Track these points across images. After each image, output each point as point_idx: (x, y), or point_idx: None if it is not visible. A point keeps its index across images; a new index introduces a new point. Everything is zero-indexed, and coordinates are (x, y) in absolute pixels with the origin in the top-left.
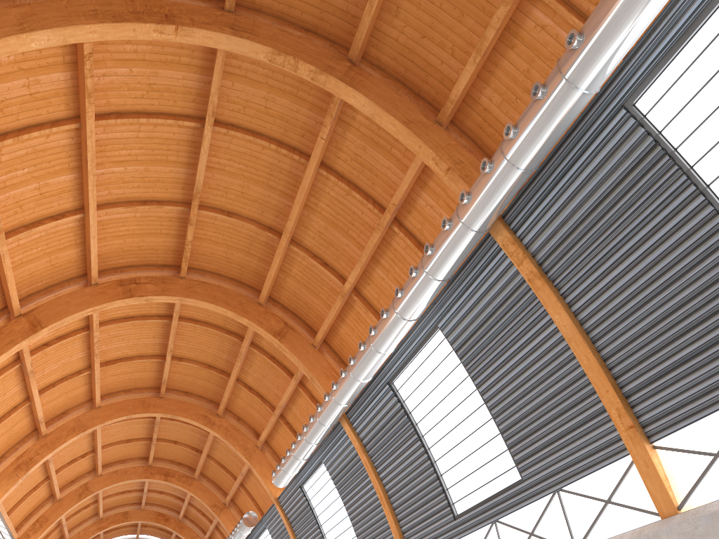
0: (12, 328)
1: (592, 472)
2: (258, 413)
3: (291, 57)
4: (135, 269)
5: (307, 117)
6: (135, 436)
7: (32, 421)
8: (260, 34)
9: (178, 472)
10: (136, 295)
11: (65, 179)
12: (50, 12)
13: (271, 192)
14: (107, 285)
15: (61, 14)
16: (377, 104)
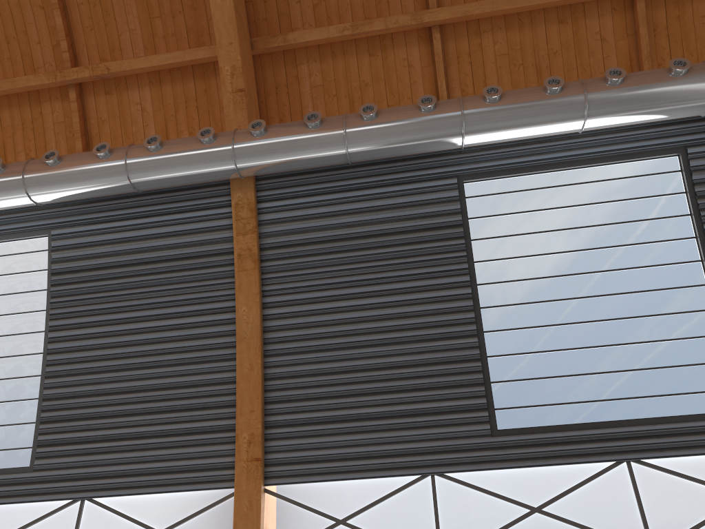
0: None
1: (159, 493)
2: None
3: None
4: None
5: None
6: None
7: None
8: None
9: None
10: None
11: None
12: None
13: None
14: None
15: None
16: None
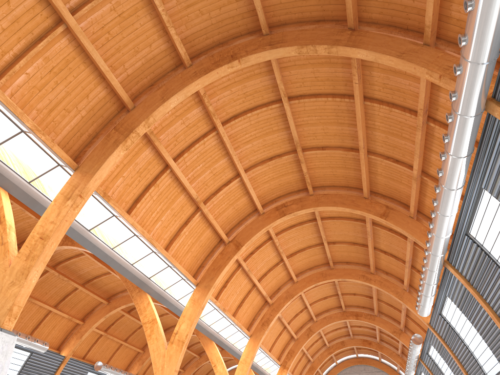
0: (227, 250)
1: None
2: (397, 267)
3: (310, 46)
4: (282, 198)
5: (343, 73)
6: (328, 294)
7: (262, 297)
8: (287, 40)
9: (363, 313)
10: (287, 214)
11: (223, 162)
12: (174, 84)
13: (342, 126)
14: (269, 212)
15: (179, 82)
16: (375, 52)
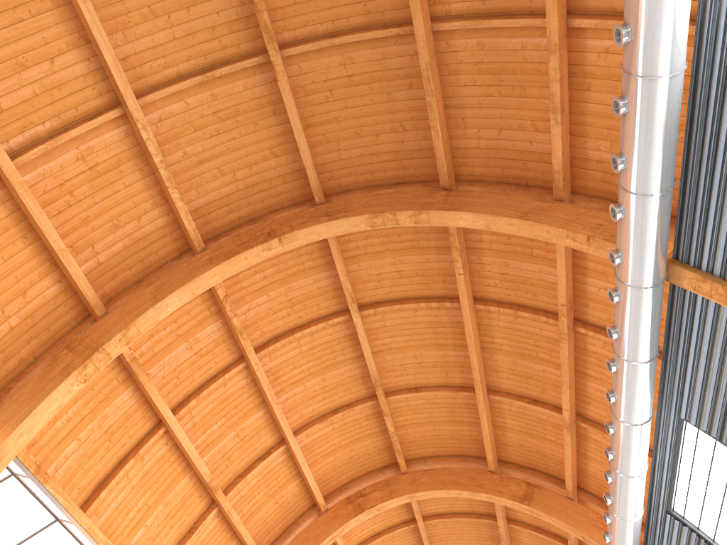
0: None
1: None
2: None
3: (387, 213)
4: (357, 482)
5: (438, 262)
6: None
7: None
8: (352, 208)
9: None
10: (366, 508)
11: (256, 417)
12: (176, 276)
13: (444, 350)
14: (336, 508)
15: (184, 273)
16: (485, 213)
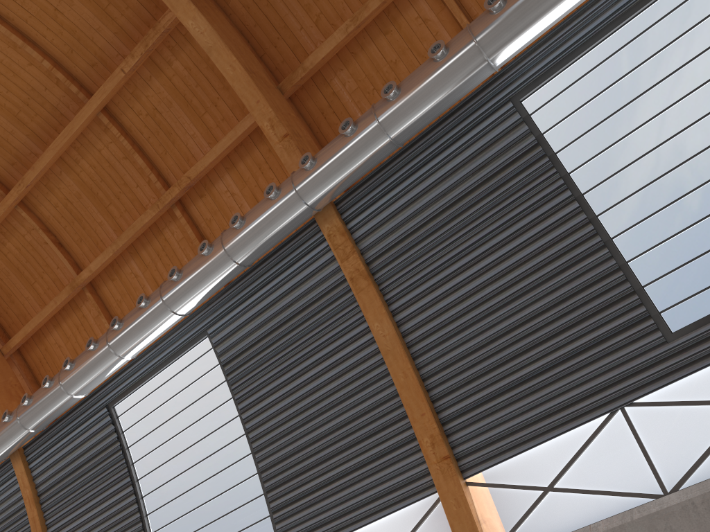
0: None
1: (379, 519)
2: None
3: None
4: None
5: (108, 43)
6: None
7: None
8: None
9: None
10: None
11: None
12: None
13: (17, 128)
14: None
15: None
16: (220, 37)
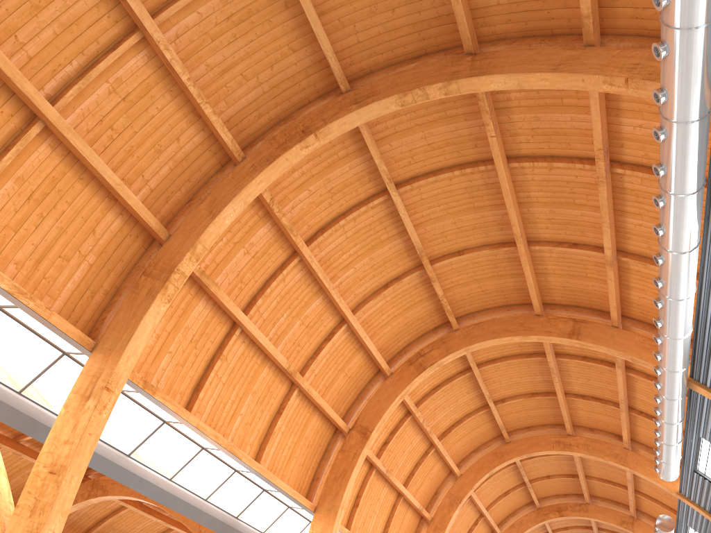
0: (349, 444)
1: None
2: (606, 416)
3: (416, 90)
4: (414, 344)
5: (468, 128)
6: (509, 487)
7: (414, 511)
8: (380, 90)
9: (569, 503)
10: (427, 366)
11: (316, 304)
12: (225, 189)
13: (482, 212)
14: (400, 370)
15: (232, 185)
16: (516, 73)
